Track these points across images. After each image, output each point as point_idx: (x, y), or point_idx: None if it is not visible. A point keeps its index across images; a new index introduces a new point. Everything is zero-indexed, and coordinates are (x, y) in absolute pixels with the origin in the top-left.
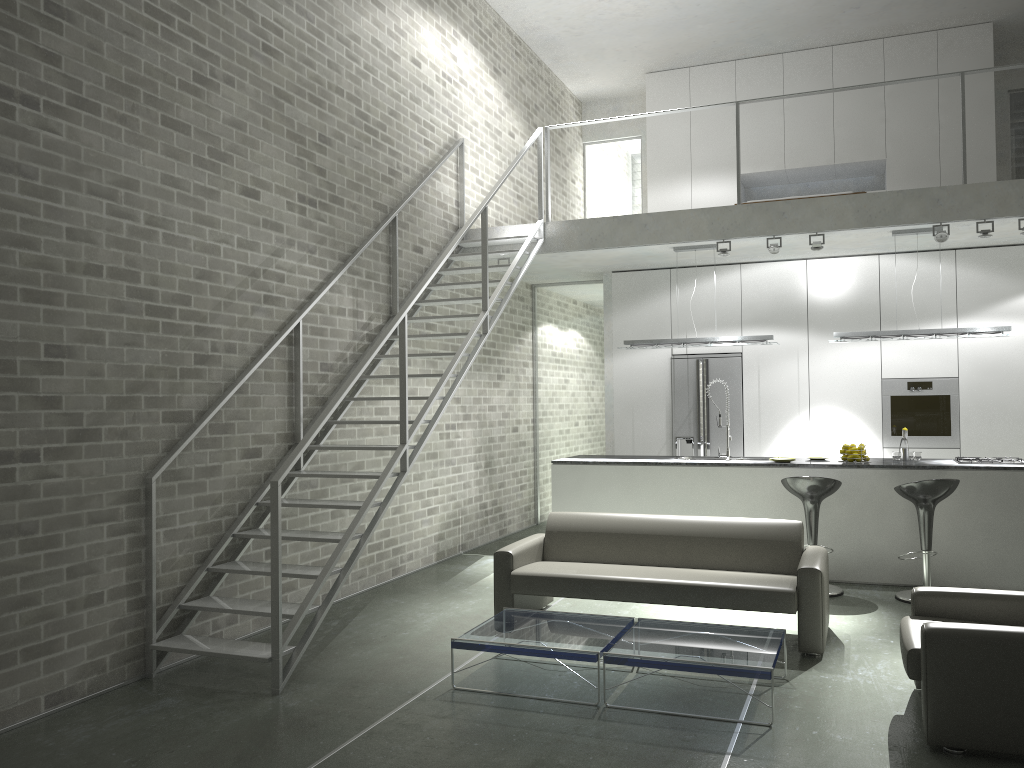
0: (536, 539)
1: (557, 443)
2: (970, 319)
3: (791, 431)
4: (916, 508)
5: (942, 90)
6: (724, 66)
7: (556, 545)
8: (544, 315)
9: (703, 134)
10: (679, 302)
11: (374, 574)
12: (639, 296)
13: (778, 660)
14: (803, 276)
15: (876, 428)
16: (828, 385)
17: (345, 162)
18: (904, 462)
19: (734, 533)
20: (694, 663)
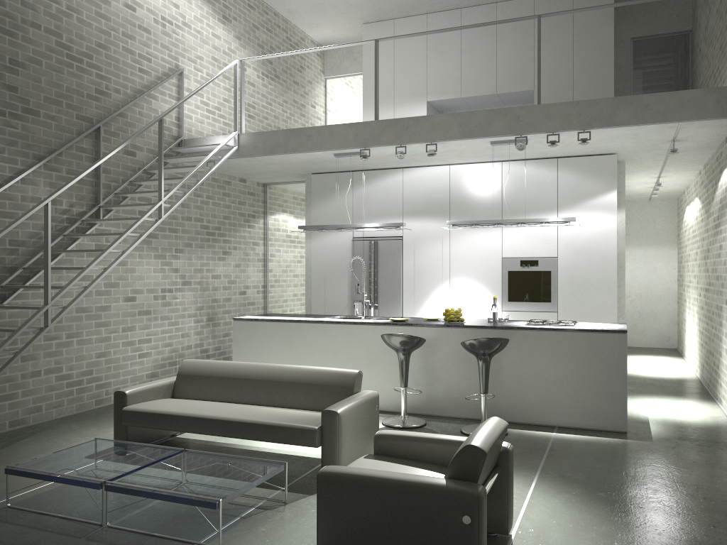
0: (166, 381)
1: (280, 303)
2: (567, 212)
3: (436, 297)
4: (477, 360)
5: (576, 37)
6: (419, 18)
7: (183, 386)
8: (272, 206)
9: (403, 70)
10: (359, 197)
11: (73, 404)
12: (330, 192)
13: (302, 485)
14: (447, 178)
15: (497, 295)
16: (463, 262)
17: (42, 82)
18: (489, 323)
19: (307, 379)
20: (166, 493)
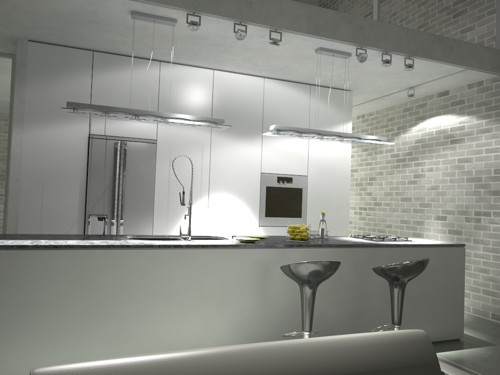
0: None
1: None
2: None
3: (194, 211)
4: (393, 286)
5: None
6: None
7: None
8: None
9: None
10: (101, 85)
11: None
12: (58, 71)
13: None
14: (210, 83)
15: (255, 211)
16: (224, 175)
17: None
18: (334, 240)
19: (365, 363)
20: None
